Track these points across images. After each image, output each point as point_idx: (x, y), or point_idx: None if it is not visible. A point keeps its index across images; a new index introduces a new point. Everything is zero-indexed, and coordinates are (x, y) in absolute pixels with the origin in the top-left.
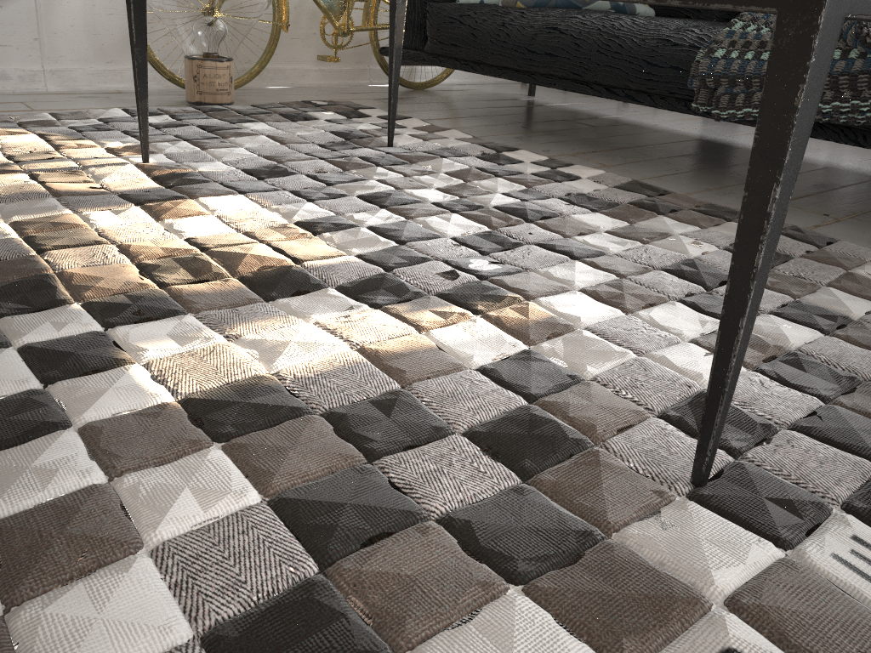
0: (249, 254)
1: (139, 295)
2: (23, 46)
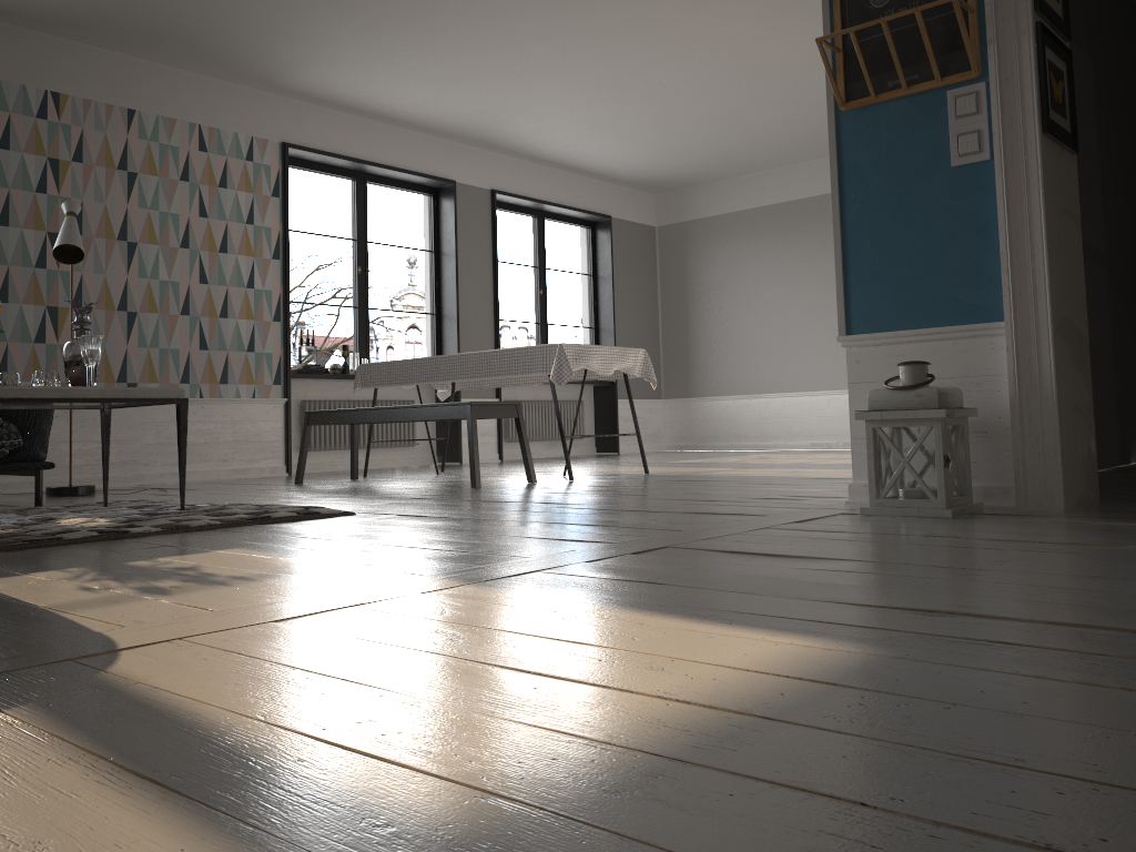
0: None
1: (24, 529)
2: None
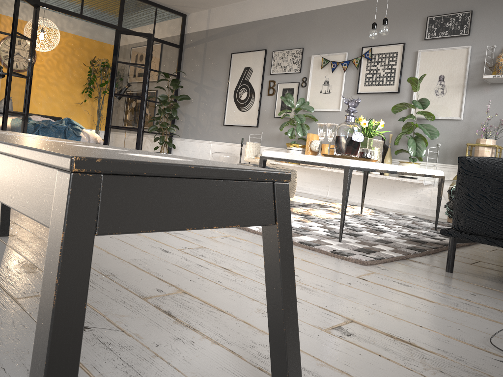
0: (311, 213)
1: None
2: (425, 201)
